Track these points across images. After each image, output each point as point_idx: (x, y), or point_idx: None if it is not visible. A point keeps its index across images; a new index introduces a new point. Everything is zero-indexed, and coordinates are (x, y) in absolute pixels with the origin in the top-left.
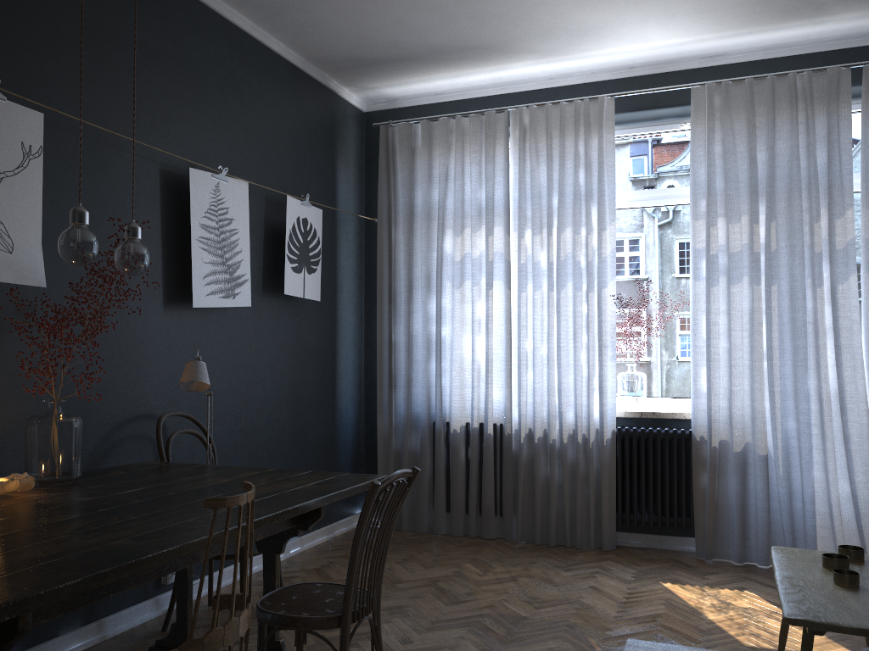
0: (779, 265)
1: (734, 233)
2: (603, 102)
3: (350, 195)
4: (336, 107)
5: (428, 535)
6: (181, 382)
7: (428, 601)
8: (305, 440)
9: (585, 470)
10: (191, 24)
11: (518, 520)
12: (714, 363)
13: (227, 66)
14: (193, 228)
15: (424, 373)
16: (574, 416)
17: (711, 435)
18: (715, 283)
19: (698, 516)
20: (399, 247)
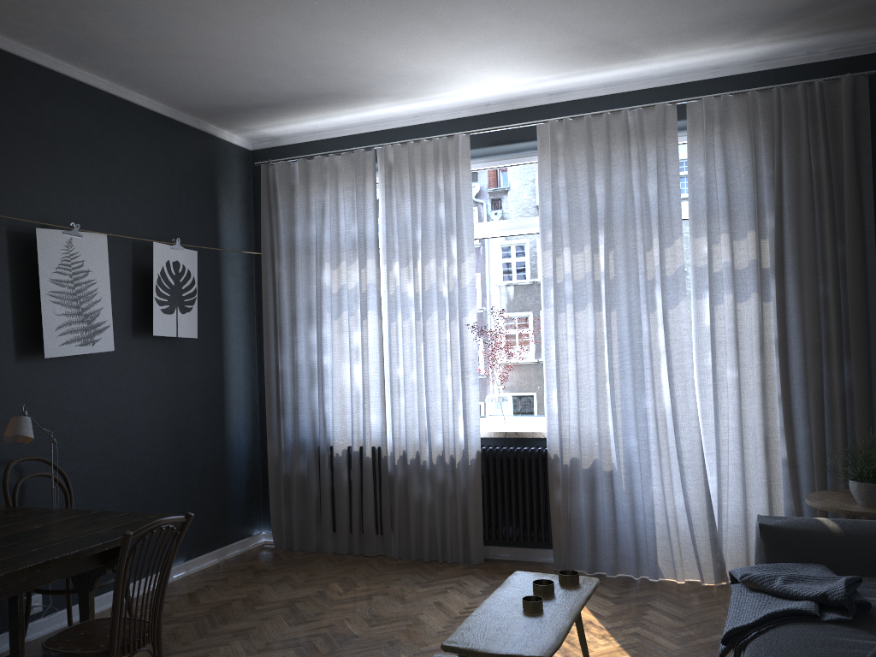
0: (618, 292)
1: (577, 262)
2: (458, 140)
3: (237, 231)
4: (216, 149)
5: (316, 554)
6: (3, 436)
7: (276, 622)
8: (189, 470)
9: (453, 489)
10: (38, 91)
11: (395, 538)
12: (563, 385)
13: (82, 126)
14: (43, 284)
15: (308, 400)
16: (442, 438)
17: (562, 453)
18: (562, 310)
19: (555, 530)
20: (283, 280)
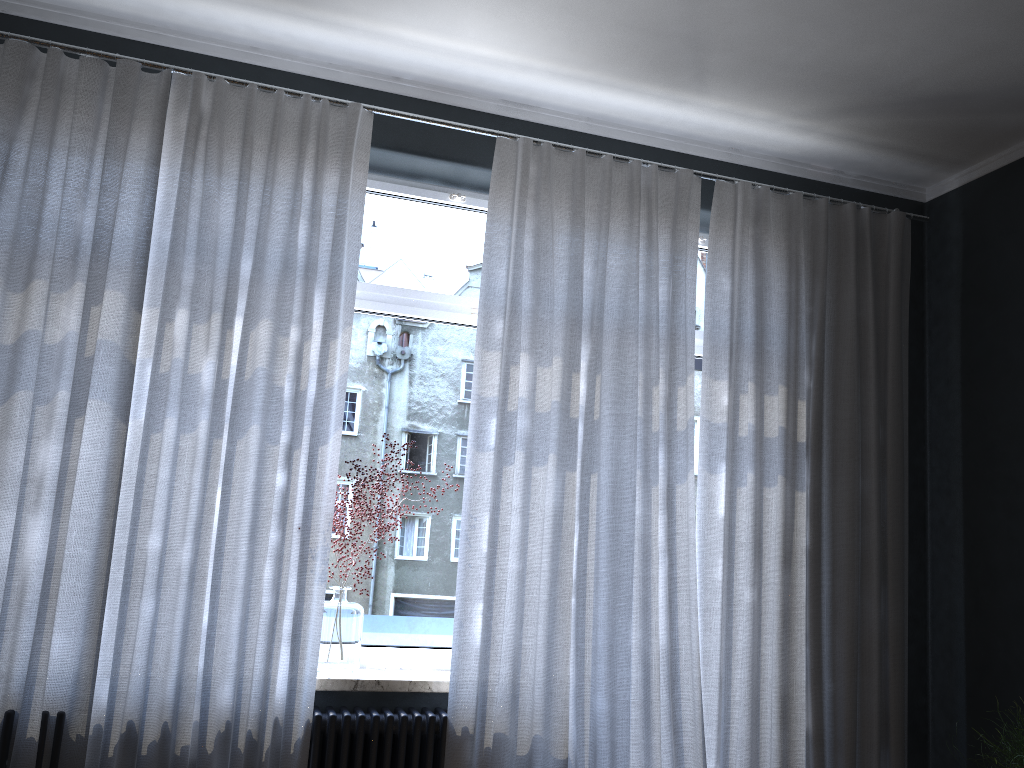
0: (600, 443)
1: (544, 382)
2: (358, 115)
3: None
4: None
5: None
6: None
7: None
8: None
9: None
10: None
11: None
12: (500, 597)
13: None
14: None
15: None
16: (232, 694)
17: (485, 726)
18: (511, 460)
19: None
20: None
